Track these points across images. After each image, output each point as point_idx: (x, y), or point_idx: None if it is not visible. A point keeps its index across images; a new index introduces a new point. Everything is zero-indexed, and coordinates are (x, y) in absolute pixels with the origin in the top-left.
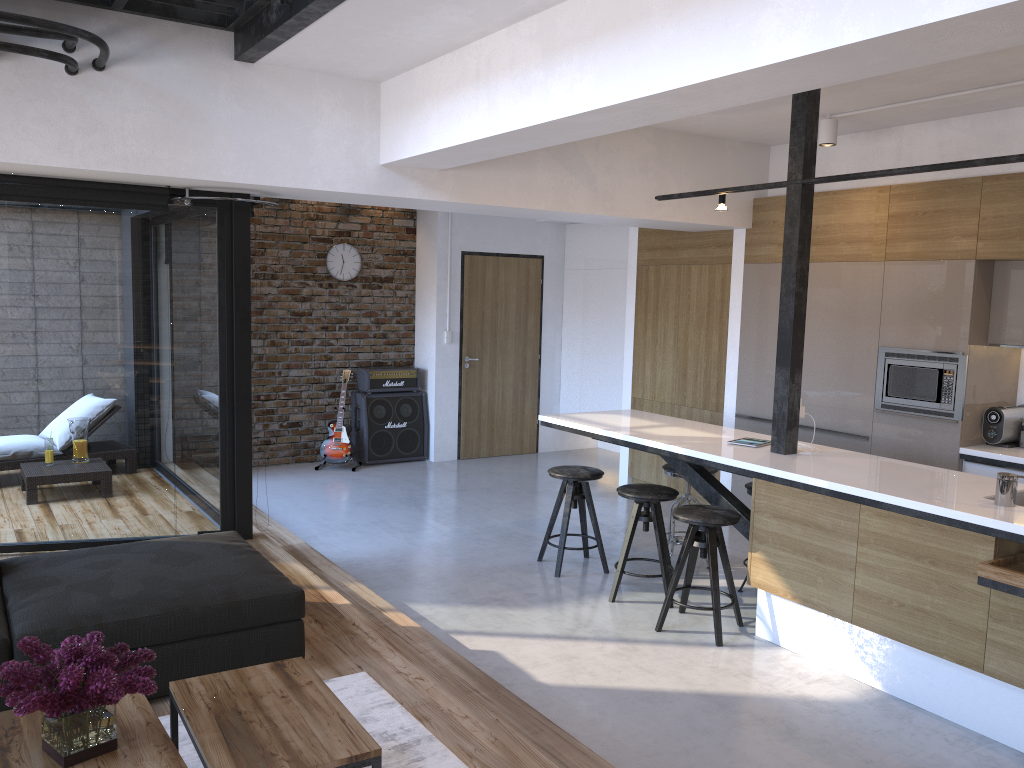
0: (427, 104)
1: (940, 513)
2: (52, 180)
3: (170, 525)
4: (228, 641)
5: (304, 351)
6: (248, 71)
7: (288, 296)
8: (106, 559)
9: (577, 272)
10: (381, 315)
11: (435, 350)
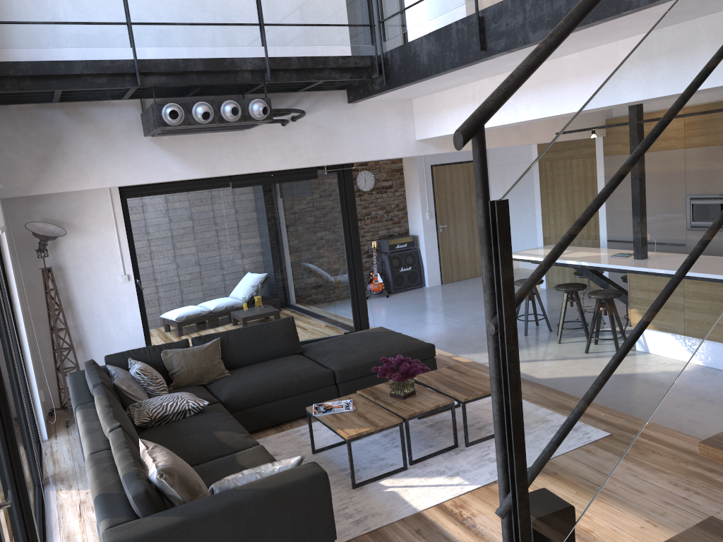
0: (444, 111)
1: None
2: (270, 173)
3: (331, 331)
4: None
5: None
6: (354, 107)
7: None
8: (341, 342)
9: (497, 167)
10: (388, 208)
11: (422, 224)
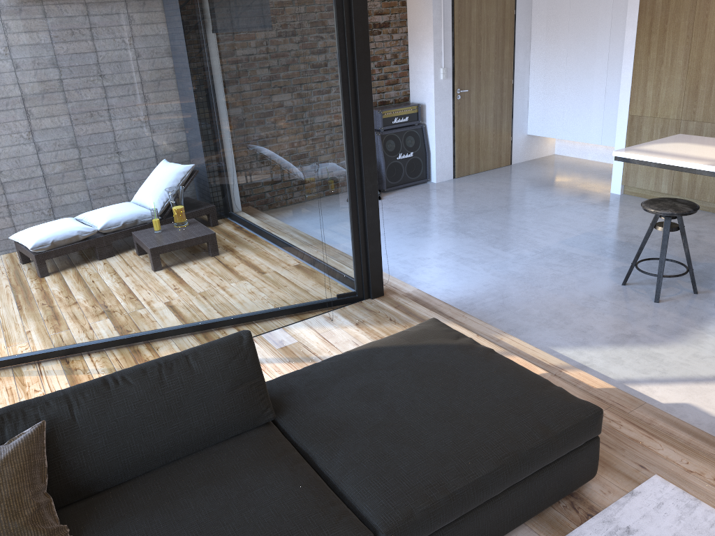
0: None
1: None
2: None
3: (313, 293)
4: (547, 475)
5: None
6: None
7: None
8: (365, 383)
9: None
10: (382, 59)
11: (433, 86)
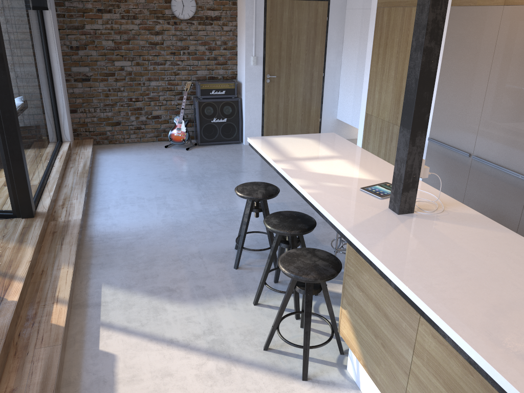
0: None
1: (493, 376)
2: None
3: None
4: None
5: (159, 69)
6: None
7: (146, 31)
8: None
9: (353, 11)
10: (212, 44)
11: (245, 70)
